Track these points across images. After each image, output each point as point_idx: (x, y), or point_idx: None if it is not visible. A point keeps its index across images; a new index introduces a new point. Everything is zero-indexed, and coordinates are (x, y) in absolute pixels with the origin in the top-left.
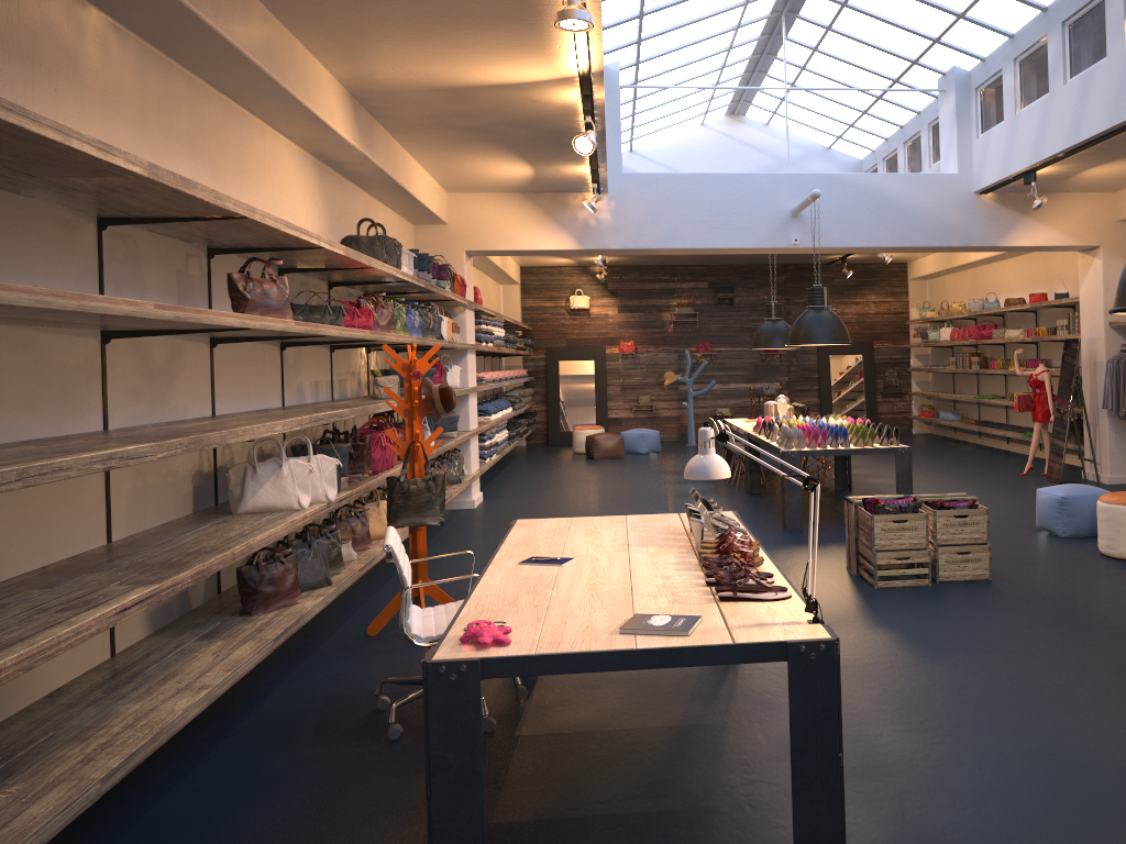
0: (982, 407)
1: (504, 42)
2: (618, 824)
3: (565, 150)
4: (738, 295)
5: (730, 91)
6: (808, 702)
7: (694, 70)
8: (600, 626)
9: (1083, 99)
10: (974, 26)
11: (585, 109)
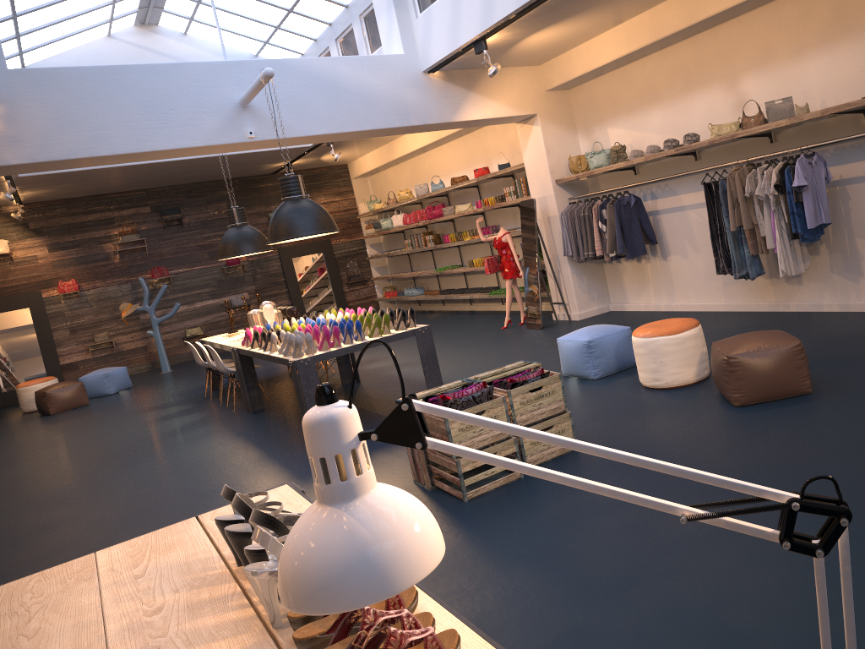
0: (441, 278)
1: None
2: None
3: None
4: (186, 214)
5: None
6: None
7: None
8: None
9: None
10: None
11: None
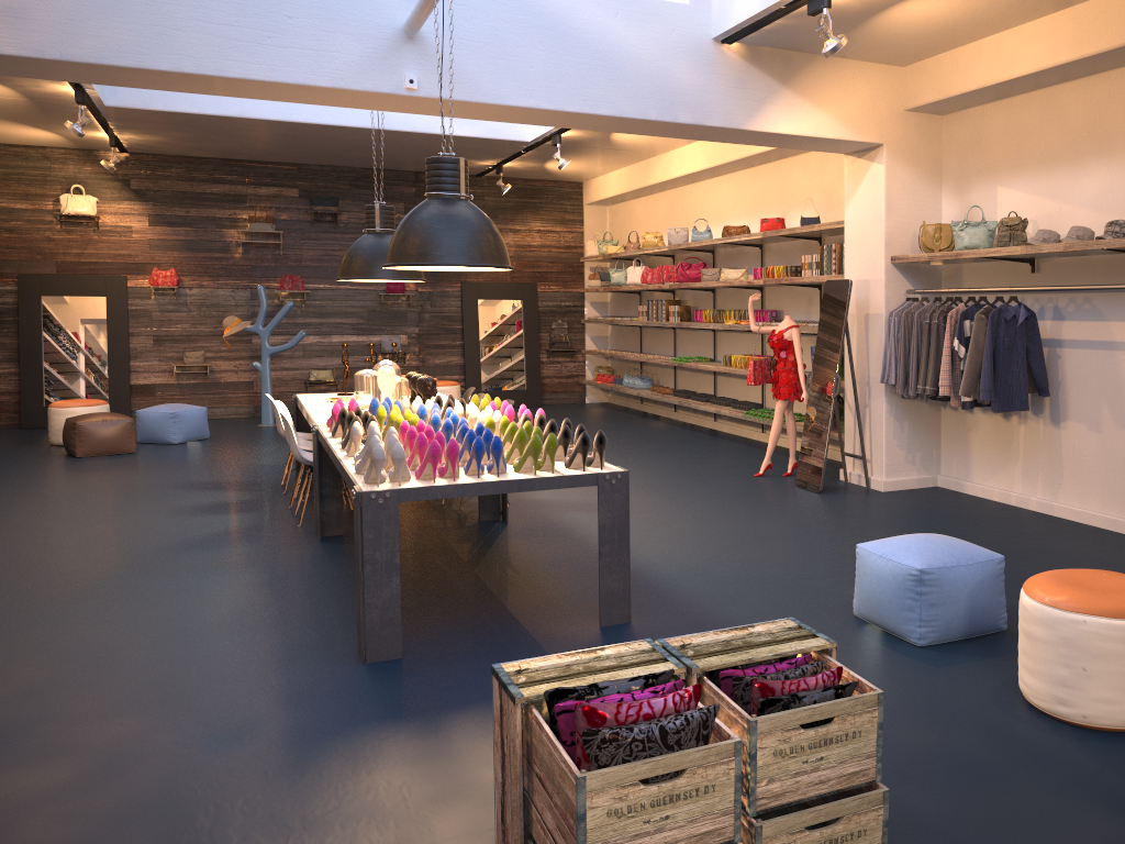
0: (680, 371)
1: None
2: None
3: None
4: (346, 210)
5: None
6: None
7: None
8: None
9: None
10: None
11: None
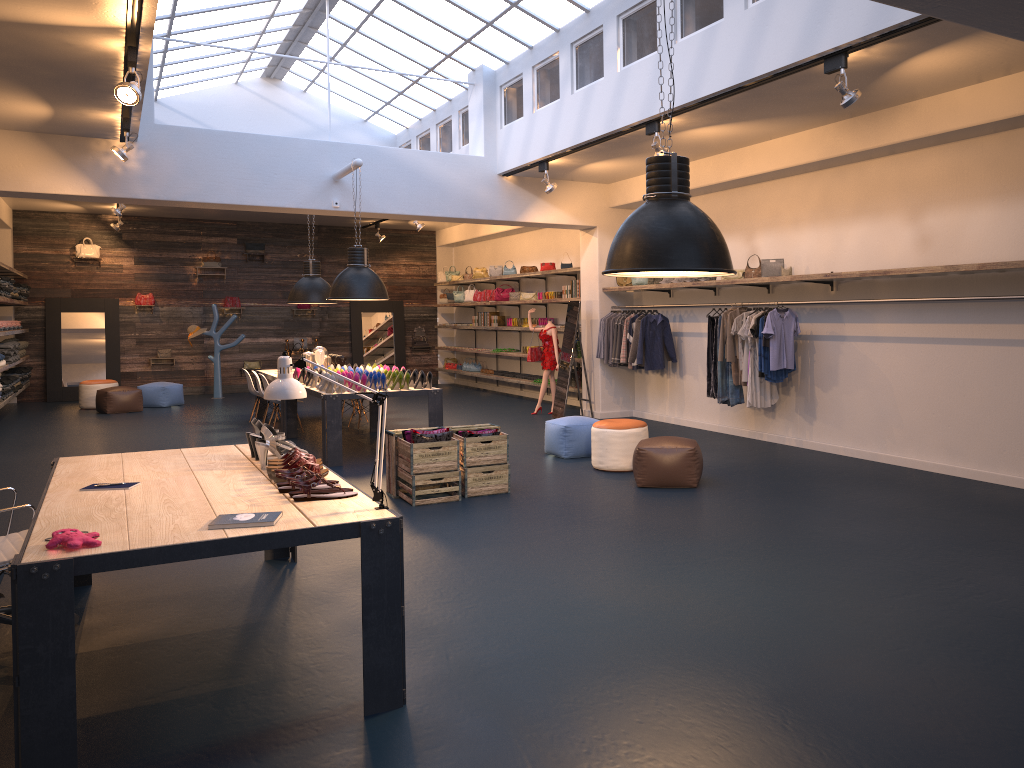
0: (500, 359)
1: None
2: (197, 702)
3: (96, 95)
4: (270, 252)
5: (268, 56)
6: (377, 568)
7: (232, 32)
8: (188, 526)
9: (586, 108)
10: (501, 34)
11: (130, 60)
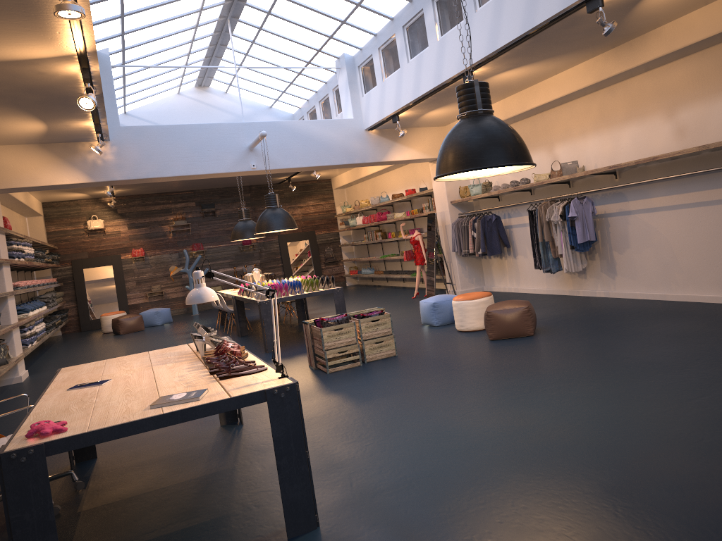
0: (387, 262)
1: (12, 28)
2: (164, 540)
3: (72, 109)
4: (218, 208)
5: (197, 70)
6: (283, 424)
7: (168, 56)
8: (136, 408)
9: (419, 71)
10: (353, 28)
11: (85, 78)
